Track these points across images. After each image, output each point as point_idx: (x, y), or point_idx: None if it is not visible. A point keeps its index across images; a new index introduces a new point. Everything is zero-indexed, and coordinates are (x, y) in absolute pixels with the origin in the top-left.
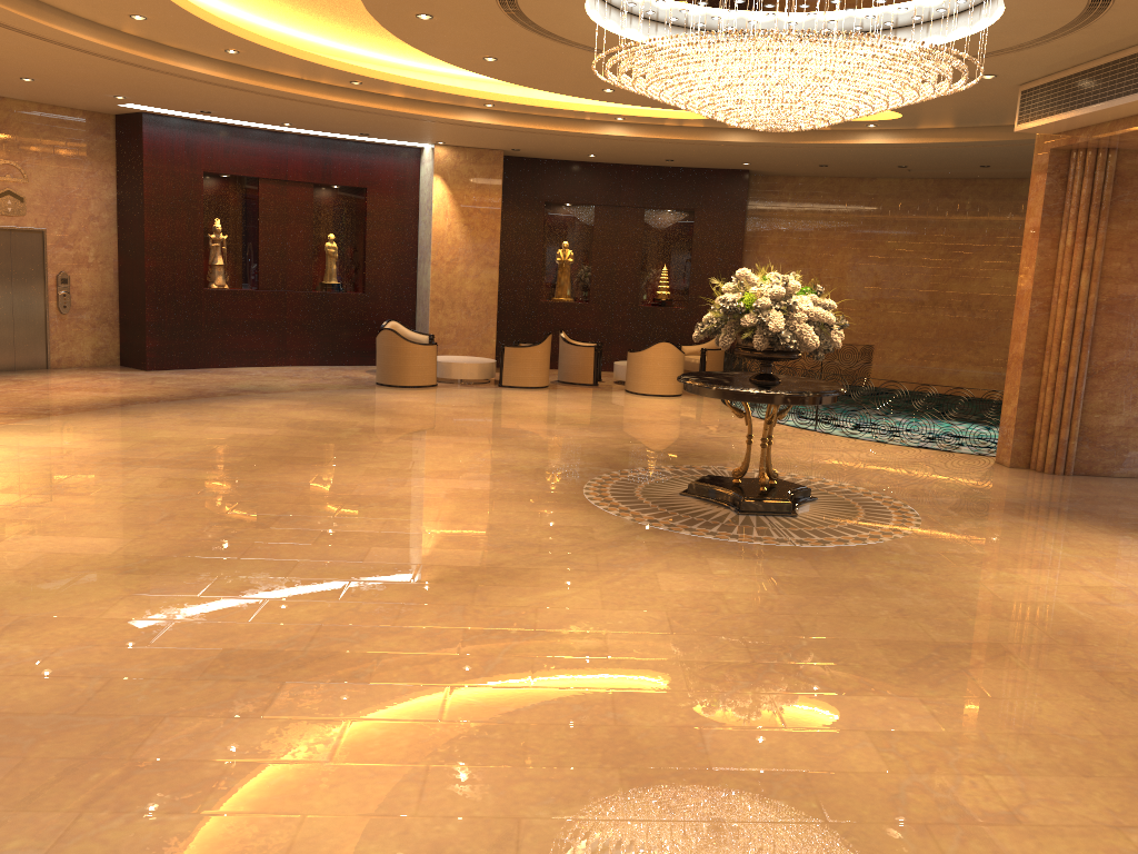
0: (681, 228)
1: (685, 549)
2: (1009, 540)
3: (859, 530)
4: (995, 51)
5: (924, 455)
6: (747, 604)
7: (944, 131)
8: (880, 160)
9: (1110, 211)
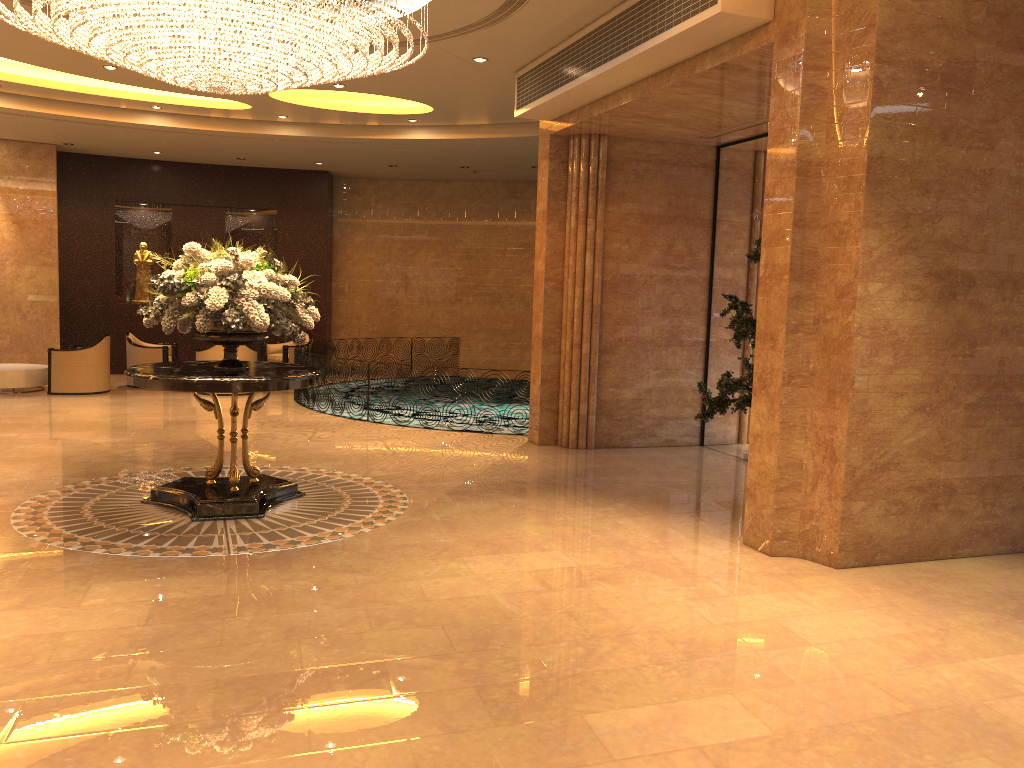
0: (265, 228)
1: (75, 575)
2: (486, 524)
3: (325, 528)
4: (467, 26)
5: (462, 438)
6: (85, 646)
7: (481, 127)
8: (440, 160)
9: (607, 195)
